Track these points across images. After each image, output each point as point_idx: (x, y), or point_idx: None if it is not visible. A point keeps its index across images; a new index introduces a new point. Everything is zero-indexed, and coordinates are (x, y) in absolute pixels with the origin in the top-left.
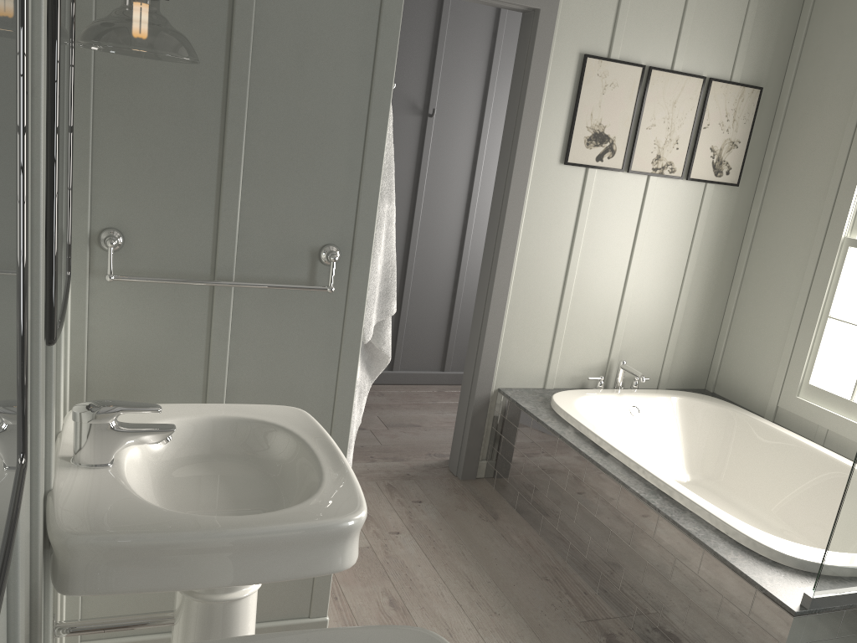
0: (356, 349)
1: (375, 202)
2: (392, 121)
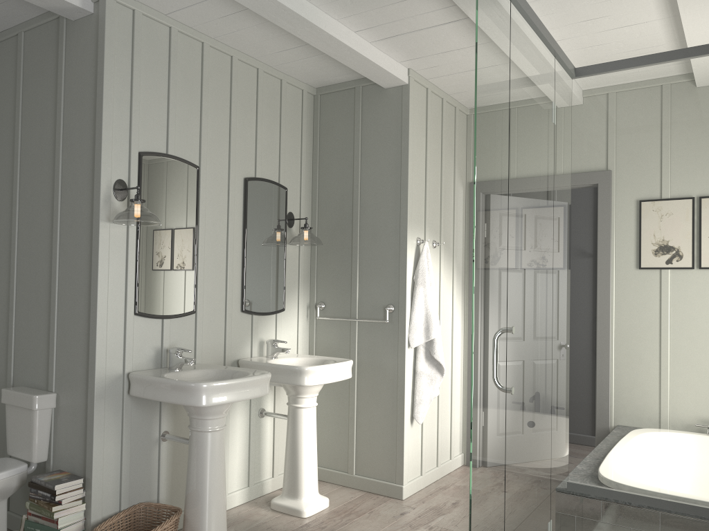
0: (404, 349)
1: (405, 285)
2: (424, 254)
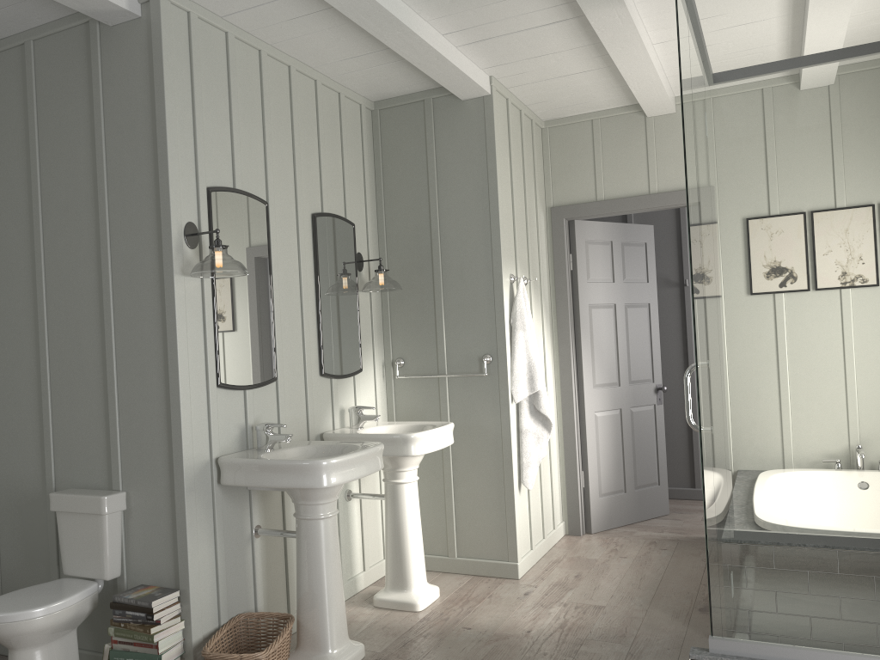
0: (507, 405)
1: (503, 331)
2: (521, 293)
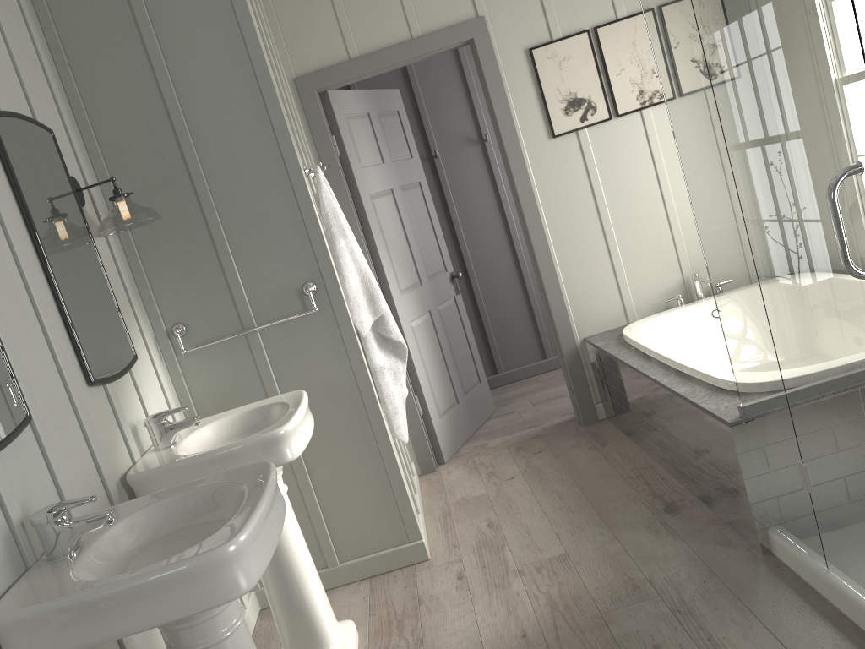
0: (355, 342)
1: (323, 243)
2: (325, 187)
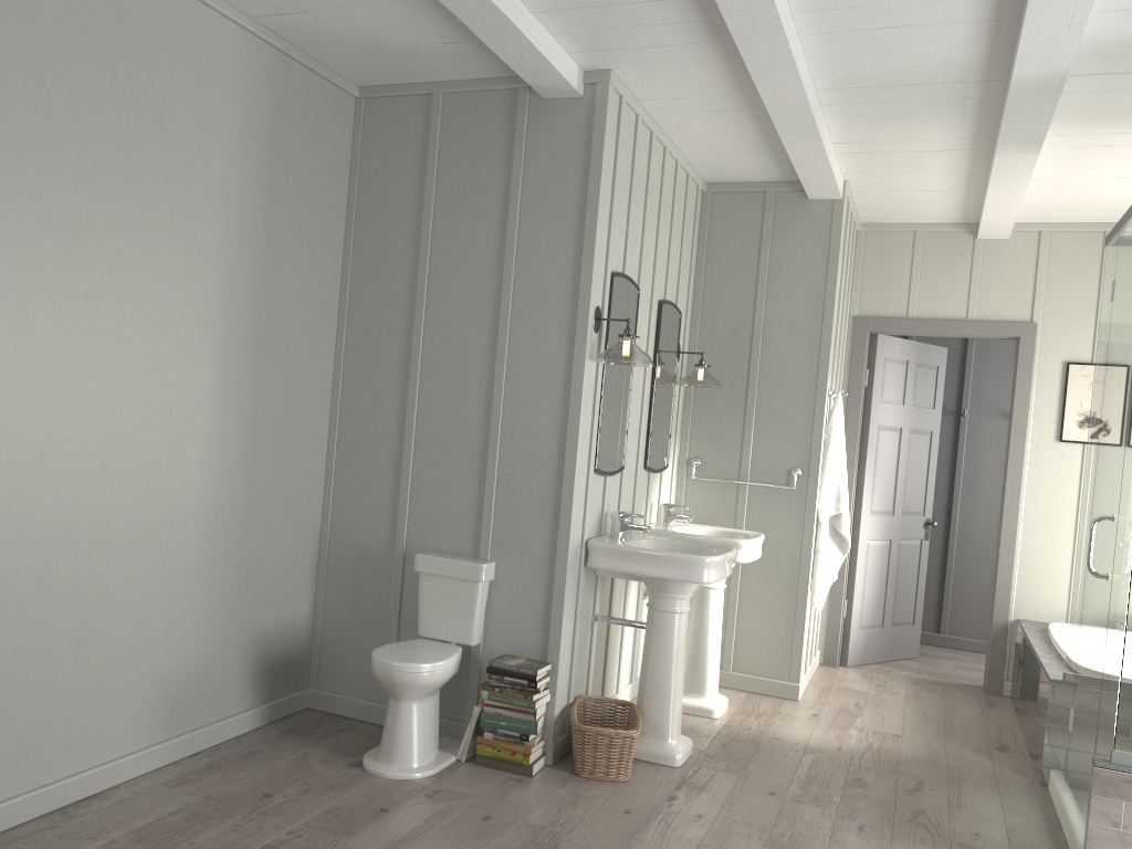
0: (812, 522)
1: (819, 446)
2: (839, 409)
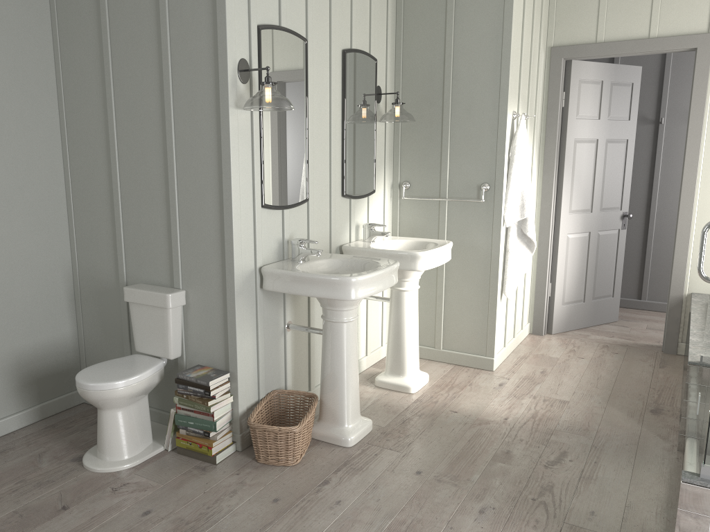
0: (499, 228)
1: (503, 163)
2: (521, 129)
